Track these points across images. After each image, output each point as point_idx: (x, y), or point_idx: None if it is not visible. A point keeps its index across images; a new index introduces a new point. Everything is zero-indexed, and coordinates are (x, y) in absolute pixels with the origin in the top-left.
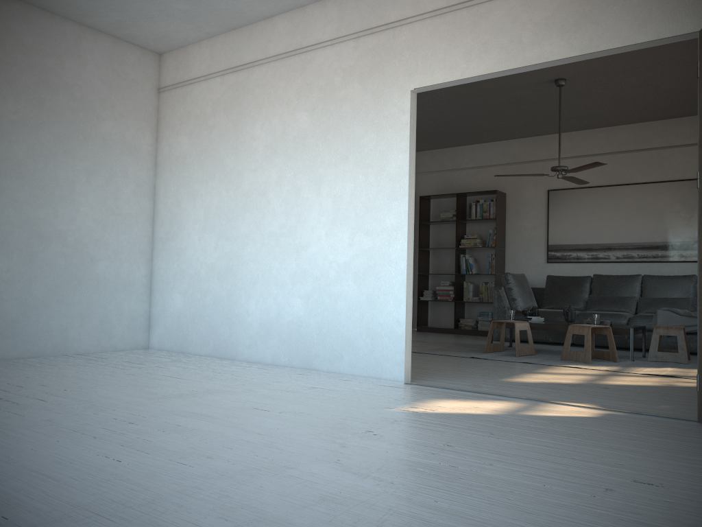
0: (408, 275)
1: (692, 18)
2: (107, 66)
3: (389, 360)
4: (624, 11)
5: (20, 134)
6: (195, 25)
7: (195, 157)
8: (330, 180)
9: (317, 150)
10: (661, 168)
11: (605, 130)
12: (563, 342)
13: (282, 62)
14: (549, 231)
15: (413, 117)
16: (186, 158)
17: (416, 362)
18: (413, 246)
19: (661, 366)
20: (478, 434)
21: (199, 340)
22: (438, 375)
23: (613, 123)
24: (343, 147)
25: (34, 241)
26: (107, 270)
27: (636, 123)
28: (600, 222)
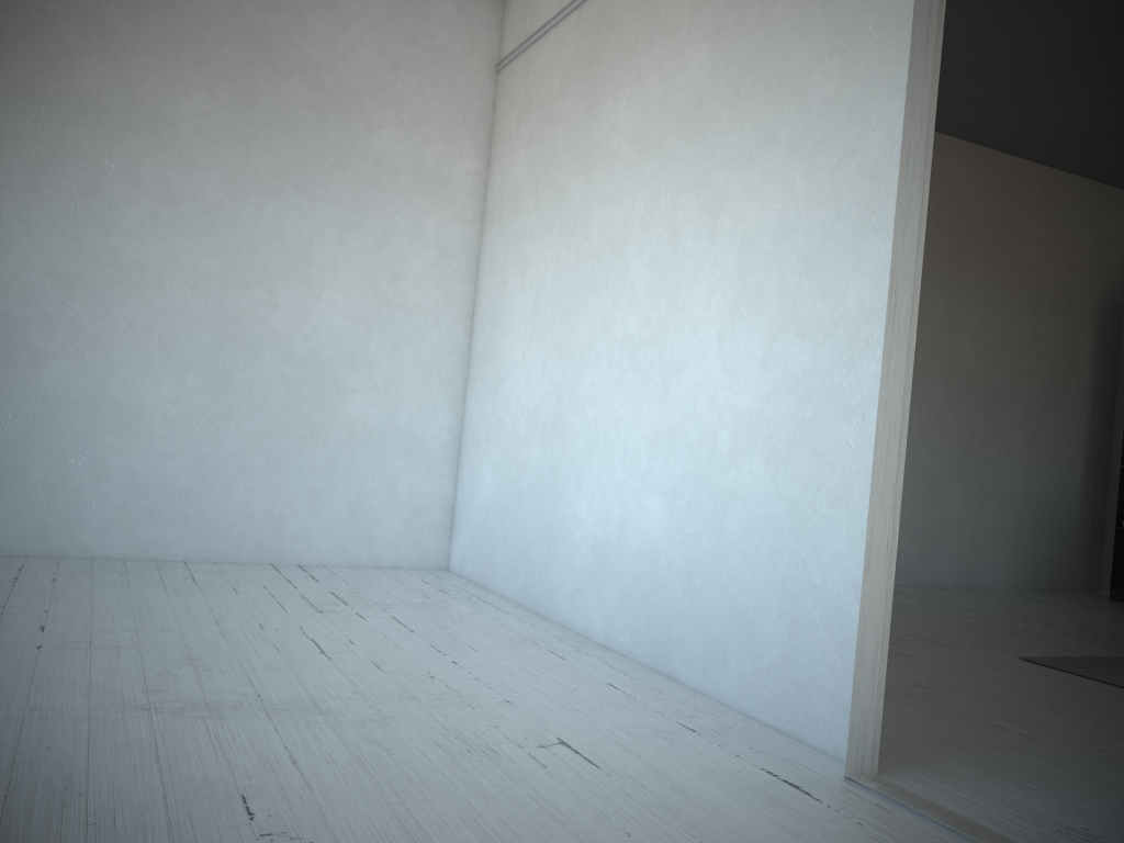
0: (881, 452)
1: None
2: (392, 25)
3: (827, 695)
4: None
5: (213, 154)
6: None
7: (530, 188)
8: (737, 199)
9: (718, 130)
10: None
11: None
12: None
13: None
14: None
15: None
16: (519, 193)
17: (992, 696)
18: (1118, 405)
19: None
20: None
21: (506, 565)
22: (1003, 761)
23: None
24: (768, 109)
25: (229, 349)
26: (371, 411)
27: None
28: None
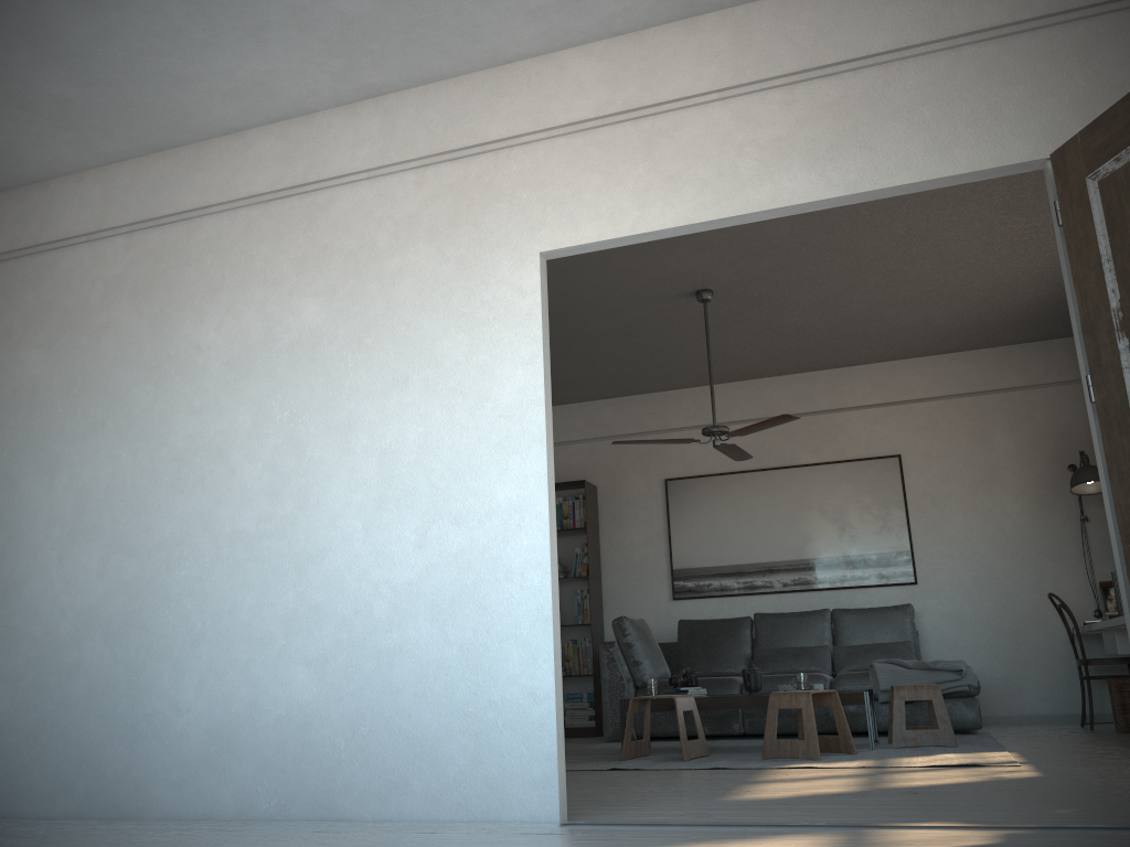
0: (554, 596)
1: (1025, 140)
2: None
3: (518, 779)
4: (911, 129)
5: None
6: (78, 133)
7: (57, 389)
8: (373, 421)
9: (343, 367)
10: (834, 441)
11: (746, 385)
12: (728, 733)
13: (264, 208)
14: (672, 546)
15: (545, 300)
16: (35, 393)
17: None
18: None
19: (926, 752)
20: None
21: (48, 782)
22: (600, 804)
23: (759, 374)
24: (398, 359)
25: None
26: None
27: (791, 374)
28: (753, 528)
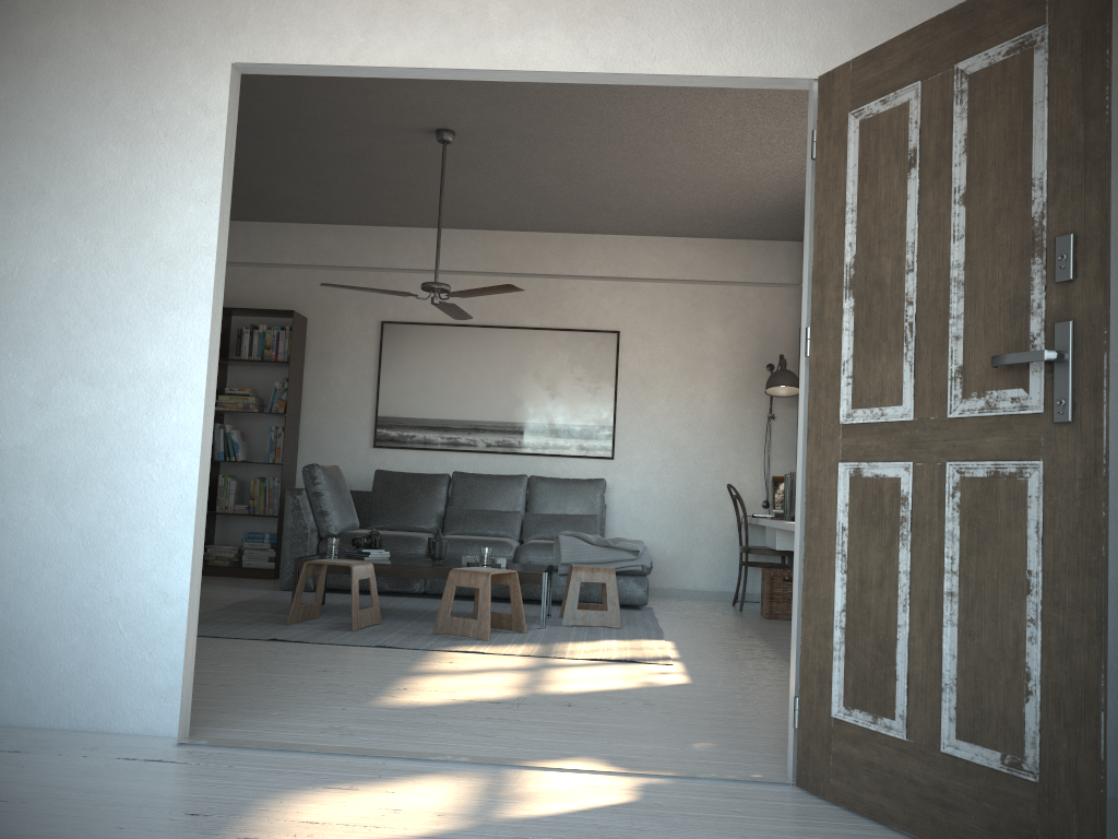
0: (201, 487)
1: (797, 53)
2: None
3: (136, 687)
4: (684, 10)
5: None
6: None
7: None
8: None
9: None
10: (559, 308)
11: (480, 235)
12: (408, 591)
13: None
14: (380, 393)
15: (232, 126)
16: None
17: None
18: None
19: (591, 636)
20: None
21: None
22: (238, 704)
23: (495, 226)
24: (33, 163)
25: None
26: None
27: (527, 232)
28: (465, 385)
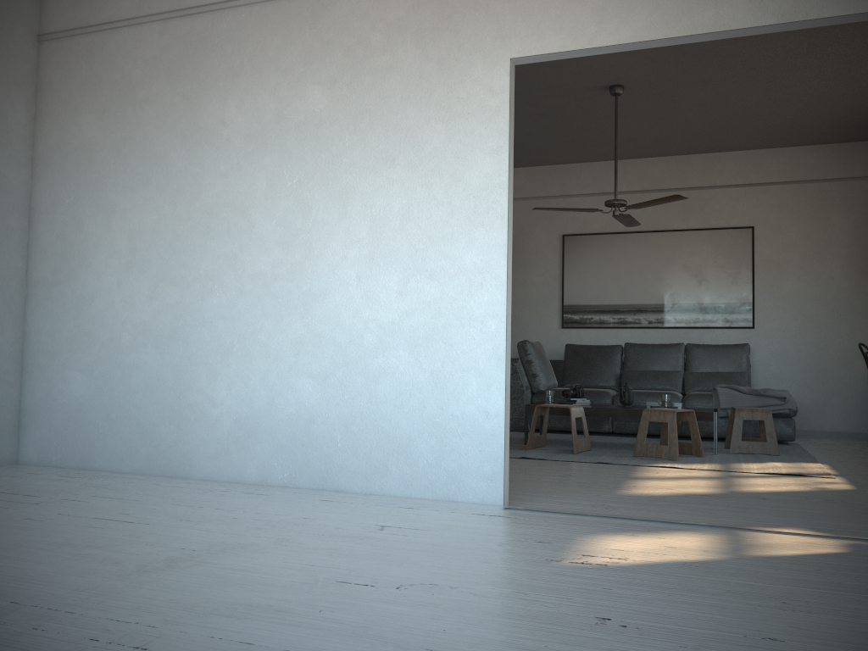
0: (507, 341)
1: None
2: None
3: (471, 473)
4: None
5: None
6: None
7: (110, 149)
8: (365, 192)
9: (341, 146)
10: (701, 212)
11: (634, 163)
12: (600, 431)
13: (275, 5)
14: (564, 288)
15: (512, 101)
16: (93, 151)
17: None
18: None
19: (757, 460)
20: (770, 606)
21: (118, 447)
22: (526, 490)
23: (646, 154)
24: (387, 142)
25: None
26: None
27: (672, 156)
28: (629, 277)
